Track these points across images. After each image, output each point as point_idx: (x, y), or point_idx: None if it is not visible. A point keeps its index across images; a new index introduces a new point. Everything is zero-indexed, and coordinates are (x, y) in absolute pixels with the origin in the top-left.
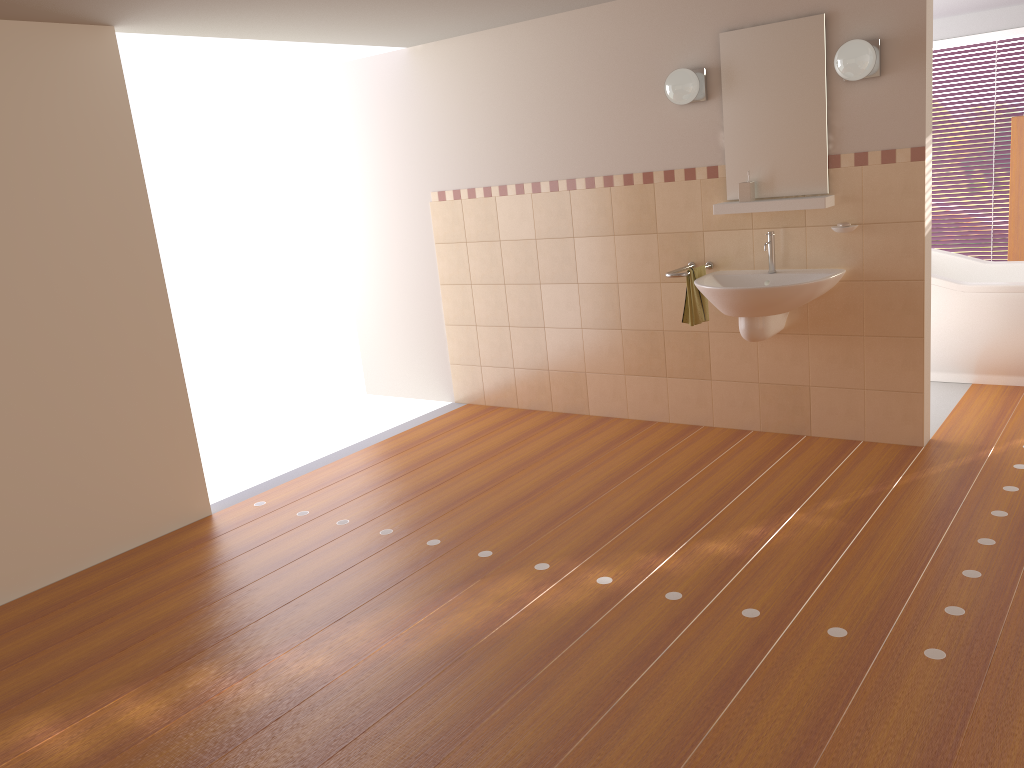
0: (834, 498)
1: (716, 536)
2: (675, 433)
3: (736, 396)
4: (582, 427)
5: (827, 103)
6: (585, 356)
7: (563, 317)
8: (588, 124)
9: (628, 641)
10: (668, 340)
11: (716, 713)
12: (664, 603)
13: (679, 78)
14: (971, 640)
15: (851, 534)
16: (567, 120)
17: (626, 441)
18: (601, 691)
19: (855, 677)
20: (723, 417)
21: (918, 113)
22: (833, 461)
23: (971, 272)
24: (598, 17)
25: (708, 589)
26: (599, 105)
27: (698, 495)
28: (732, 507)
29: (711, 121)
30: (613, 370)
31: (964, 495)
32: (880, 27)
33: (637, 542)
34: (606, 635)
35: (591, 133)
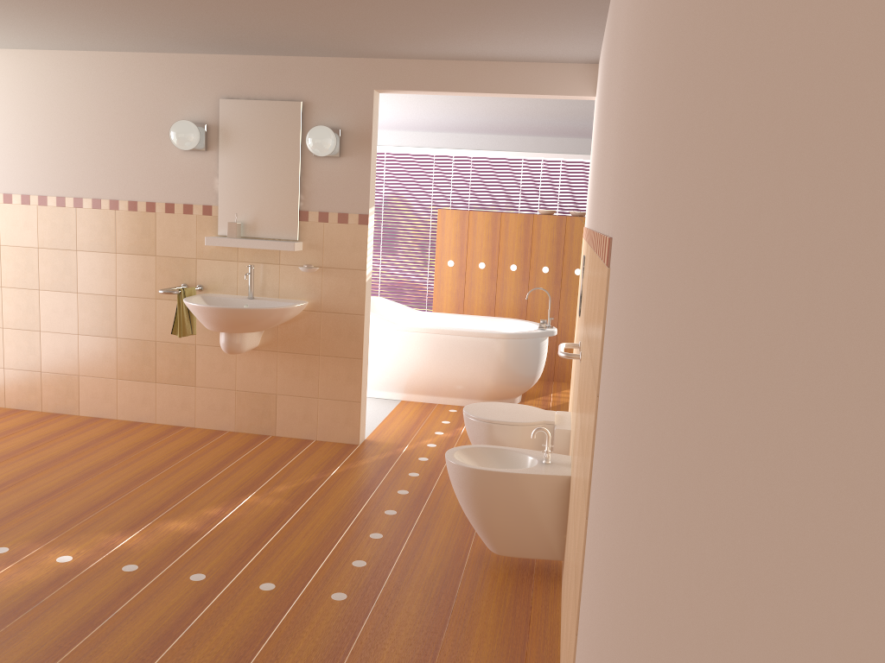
0: (285, 483)
1: (180, 516)
2: (159, 432)
3: (216, 401)
4: (70, 426)
5: (301, 170)
6: (80, 360)
7: (60, 323)
8: (99, 152)
9: (78, 610)
10: (160, 350)
11: (150, 662)
12: (120, 575)
13: (183, 127)
14: (367, 584)
15: (293, 510)
16: (79, 145)
17: (111, 438)
18: (41, 657)
19: (275, 620)
20: (204, 419)
21: (365, 189)
22: (290, 455)
23: (407, 317)
24: (115, 62)
25: (164, 560)
26: (111, 137)
27: (170, 483)
28: (199, 492)
29: (209, 168)
30: (106, 374)
31: (381, 479)
32: (341, 121)
33: (104, 524)
34: (56, 607)
35: (101, 160)
